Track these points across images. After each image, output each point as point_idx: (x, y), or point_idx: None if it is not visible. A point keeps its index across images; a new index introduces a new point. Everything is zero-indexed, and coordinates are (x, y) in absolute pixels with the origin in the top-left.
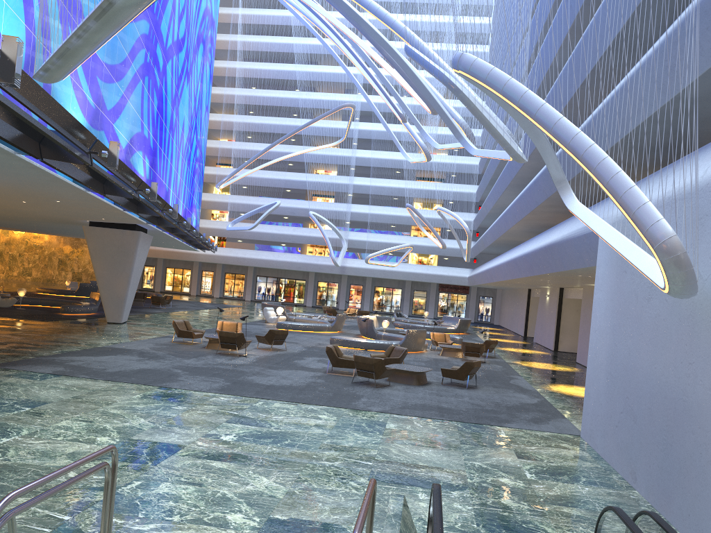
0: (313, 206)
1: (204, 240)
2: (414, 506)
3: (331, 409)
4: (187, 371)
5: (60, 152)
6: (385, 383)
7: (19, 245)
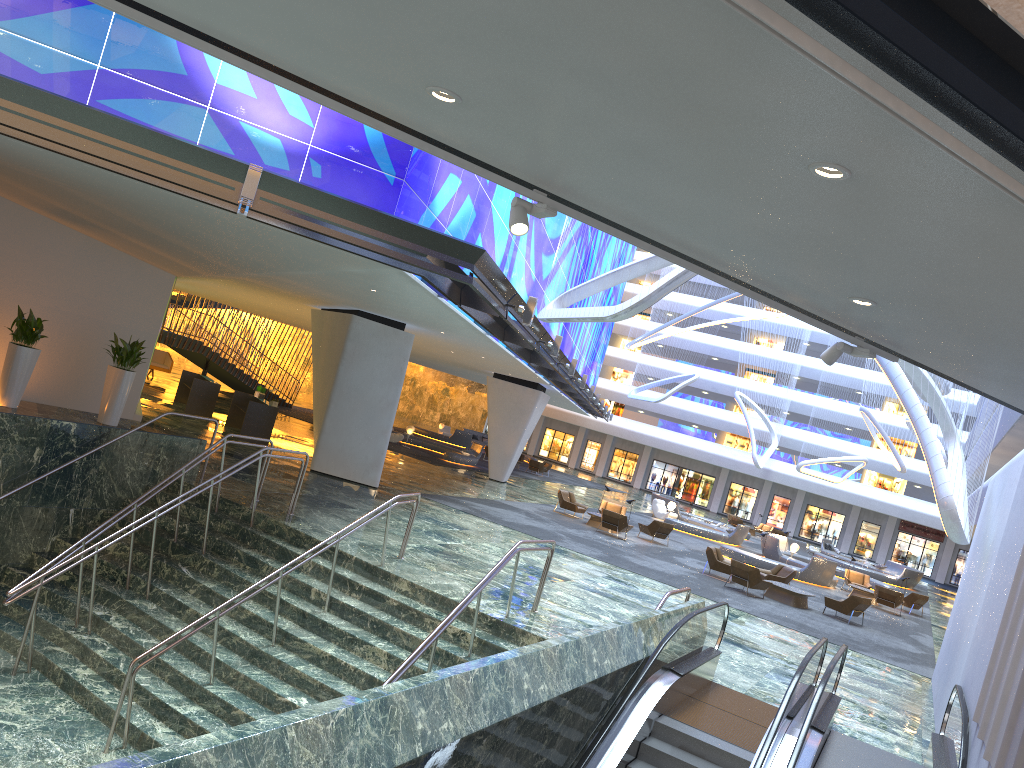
0: (742, 384)
1: (601, 408)
2: (729, 652)
3: (693, 595)
4: (570, 537)
5: (517, 338)
6: (759, 596)
7: None
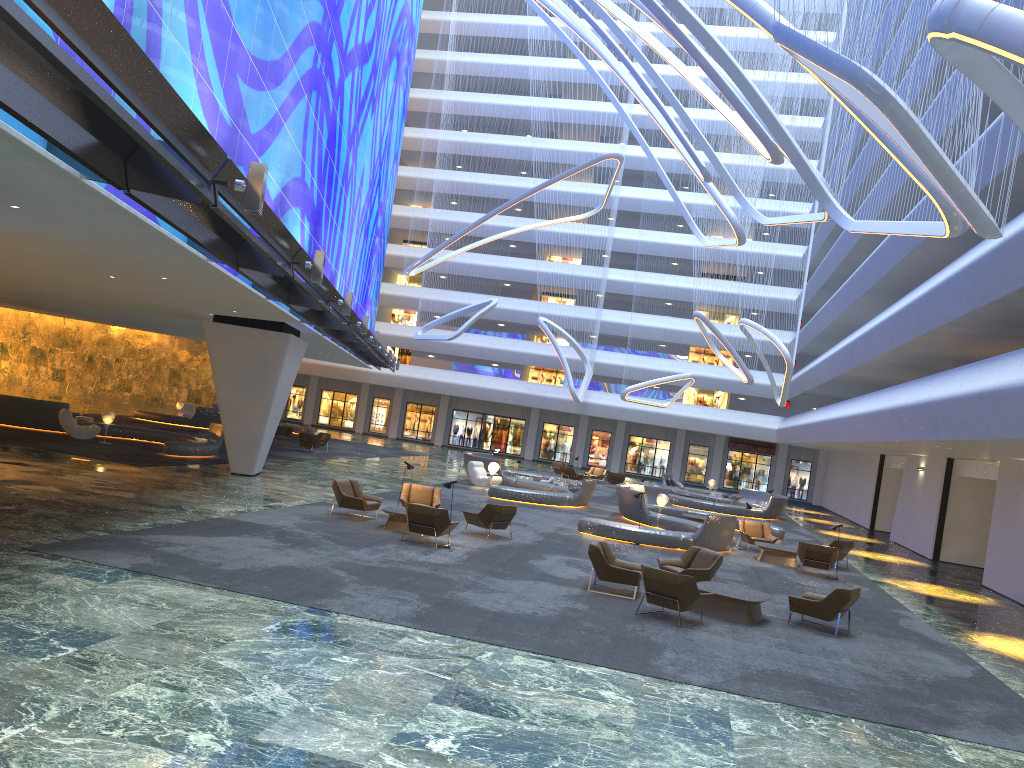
0: (544, 309)
1: (383, 352)
2: None
3: (618, 675)
4: (356, 575)
5: (160, 178)
6: (692, 617)
7: (117, 346)
